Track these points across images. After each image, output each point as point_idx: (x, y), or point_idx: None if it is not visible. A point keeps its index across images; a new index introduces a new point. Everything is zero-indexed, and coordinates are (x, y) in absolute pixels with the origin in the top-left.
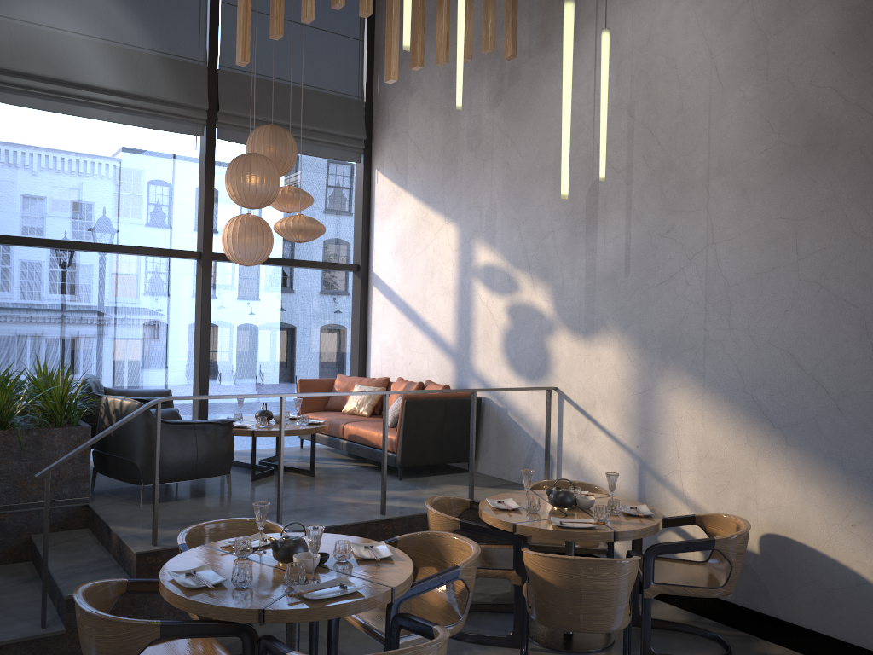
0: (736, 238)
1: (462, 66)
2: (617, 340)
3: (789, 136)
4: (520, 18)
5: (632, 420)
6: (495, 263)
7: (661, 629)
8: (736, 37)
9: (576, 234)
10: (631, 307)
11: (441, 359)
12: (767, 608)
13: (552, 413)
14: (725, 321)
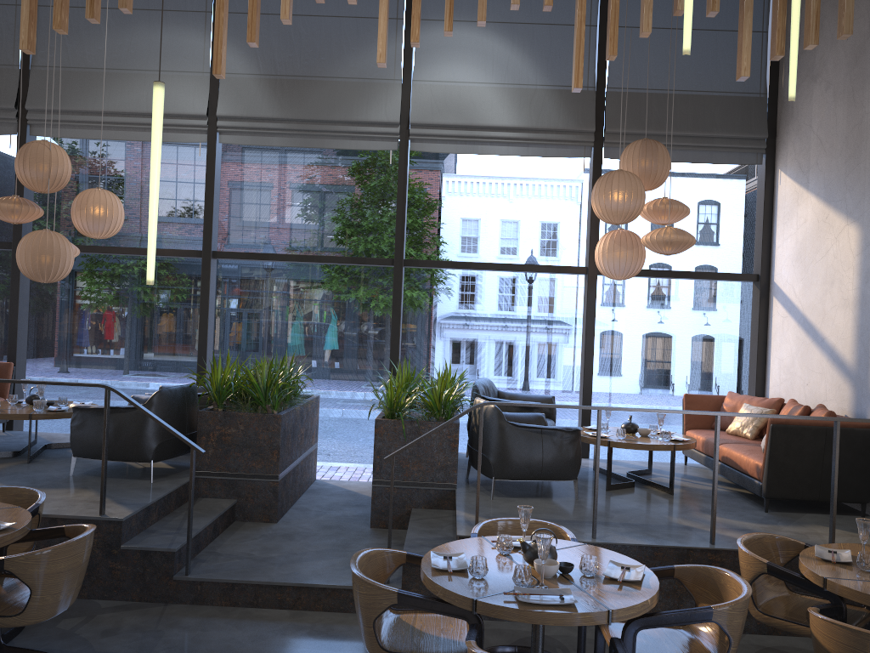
0: None
1: (796, 52)
2: None
3: None
4: None
5: None
6: None
7: None
8: None
9: None
10: None
11: (838, 381)
12: None
13: None
14: None
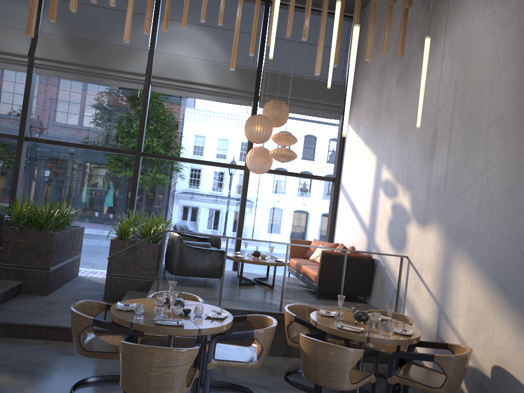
0: (497, 166)
1: (332, 64)
2: (436, 229)
3: None
4: (413, 32)
5: (438, 280)
6: (389, 179)
7: None
8: (509, 35)
9: (425, 162)
10: (444, 208)
11: (362, 235)
12: None
13: (404, 272)
14: (487, 221)
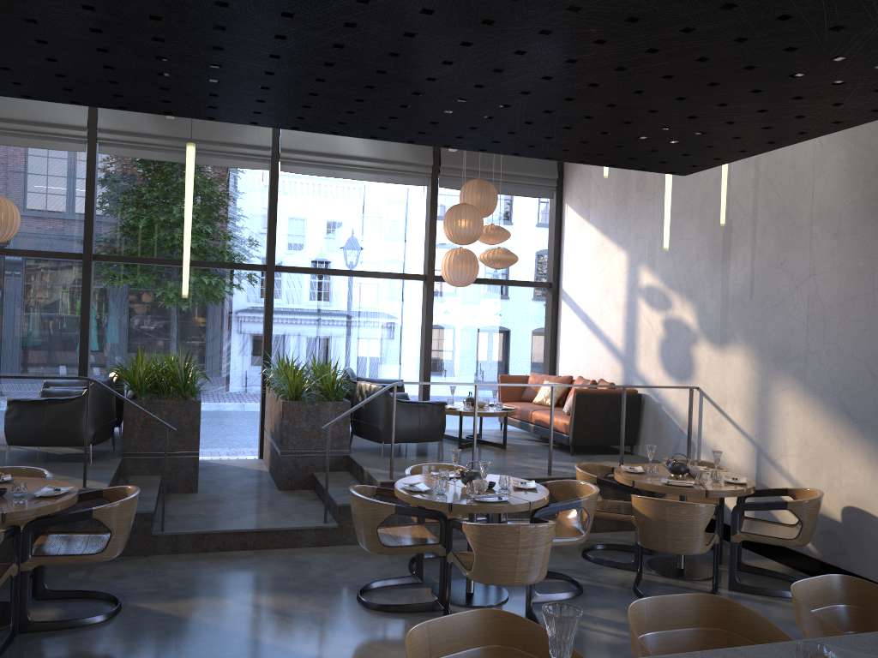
0: (830, 271)
1: None
2: (743, 350)
3: (870, 191)
4: None
5: (752, 414)
6: (654, 285)
7: (758, 574)
8: None
9: (715, 263)
10: (753, 324)
11: (612, 362)
12: (846, 565)
13: (694, 407)
14: (821, 337)
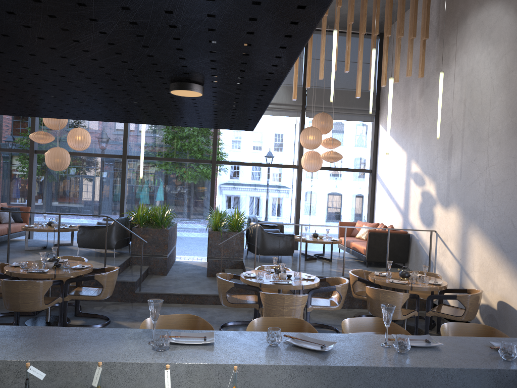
0: (495, 165)
1: (372, 96)
2: (456, 210)
3: (514, 118)
4: (430, 56)
5: (459, 247)
6: (418, 171)
7: None
8: (499, 71)
9: (444, 159)
10: (461, 194)
11: (398, 215)
12: None
13: (433, 242)
14: (490, 203)
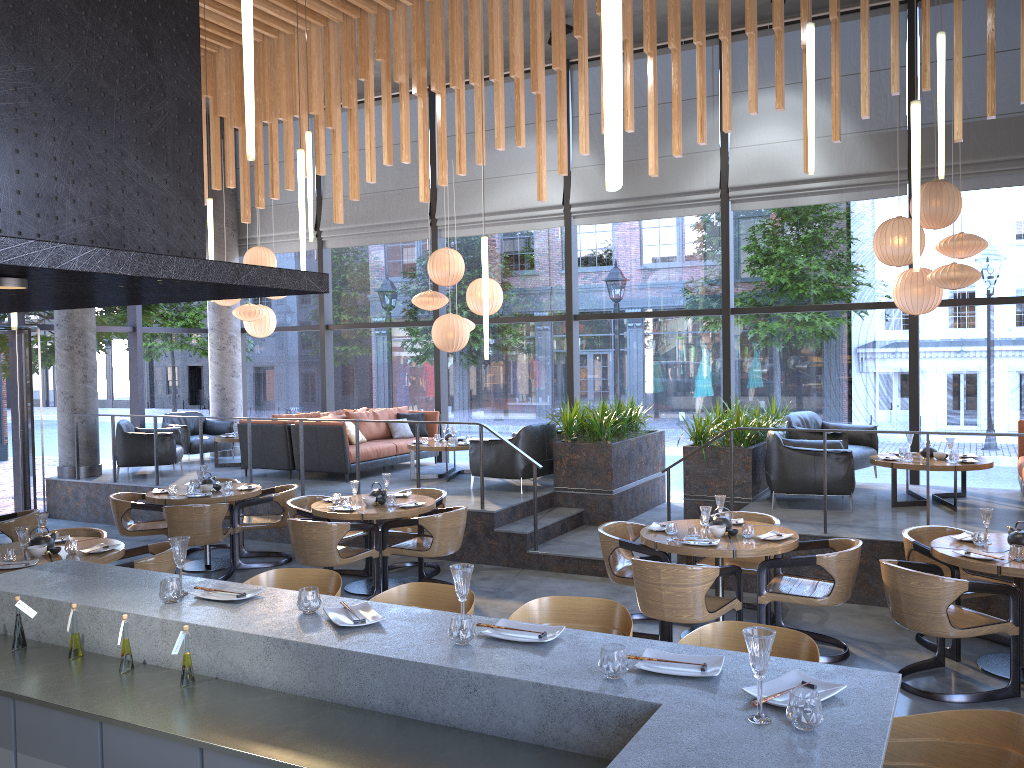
0: None
1: (941, 140)
2: None
3: None
4: None
5: None
6: None
7: None
8: None
9: None
10: None
11: None
12: None
13: None
14: None
